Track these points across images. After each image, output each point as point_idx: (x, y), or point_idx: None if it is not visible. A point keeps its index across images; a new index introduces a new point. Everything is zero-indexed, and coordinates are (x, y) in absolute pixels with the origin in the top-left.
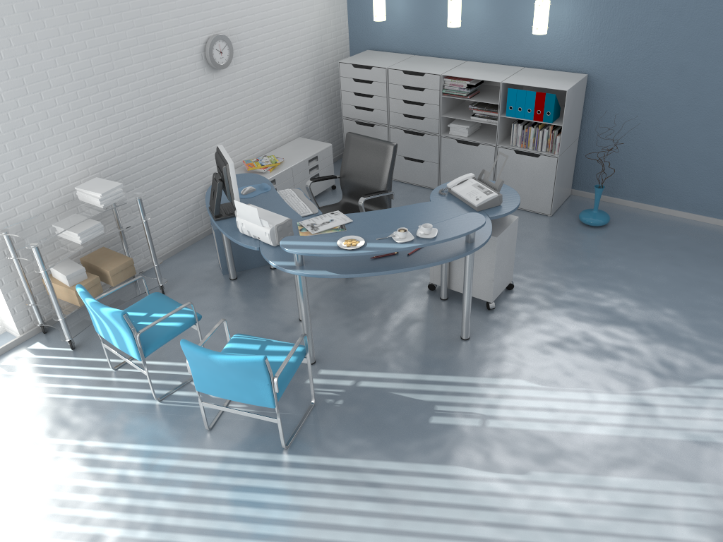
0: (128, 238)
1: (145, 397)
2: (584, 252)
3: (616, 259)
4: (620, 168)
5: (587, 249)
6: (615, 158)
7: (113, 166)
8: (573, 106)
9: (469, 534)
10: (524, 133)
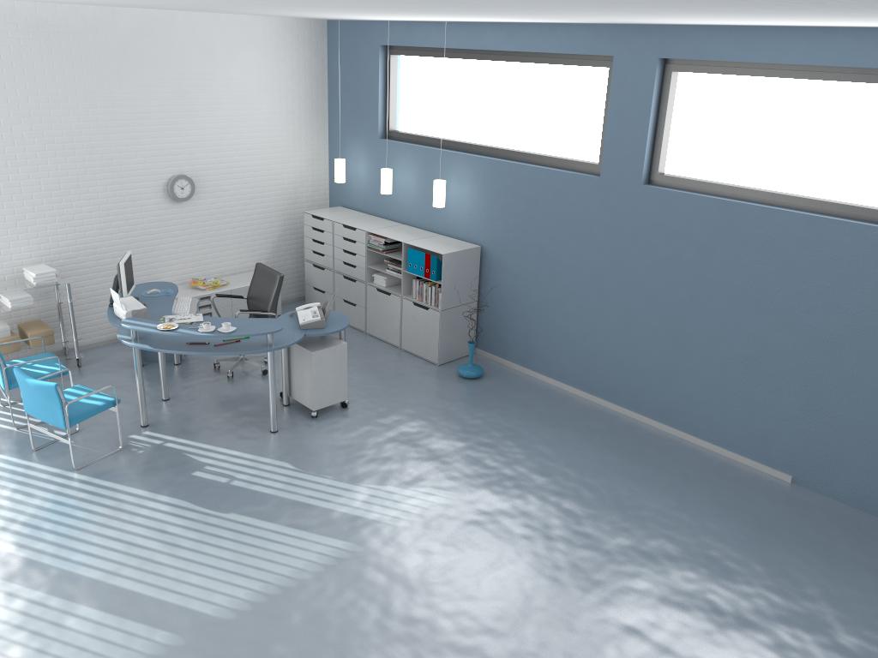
0: (69, 319)
1: (9, 425)
2: (436, 394)
3: (456, 402)
4: (508, 332)
5: (441, 392)
6: (504, 323)
7: (65, 259)
8: (459, 270)
9: (151, 535)
10: (420, 288)
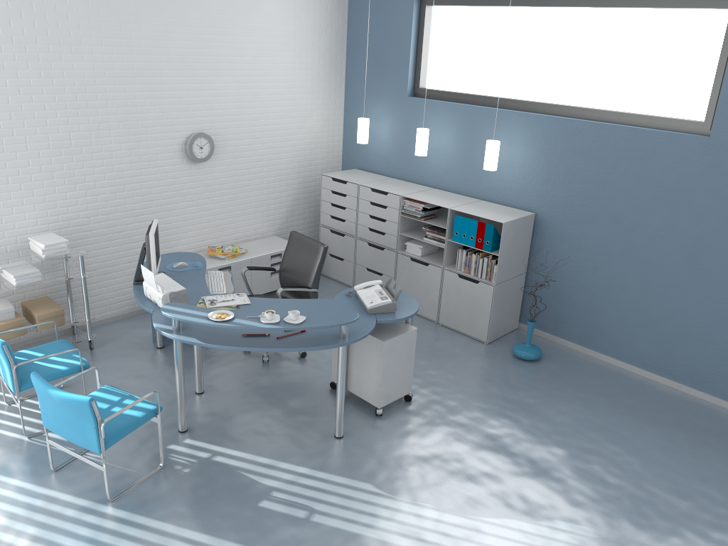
0: (78, 294)
1: (18, 432)
2: (501, 381)
3: (529, 392)
4: (563, 308)
5: (506, 379)
6: (558, 297)
7: (74, 227)
8: (515, 239)
9: None
10: (467, 259)
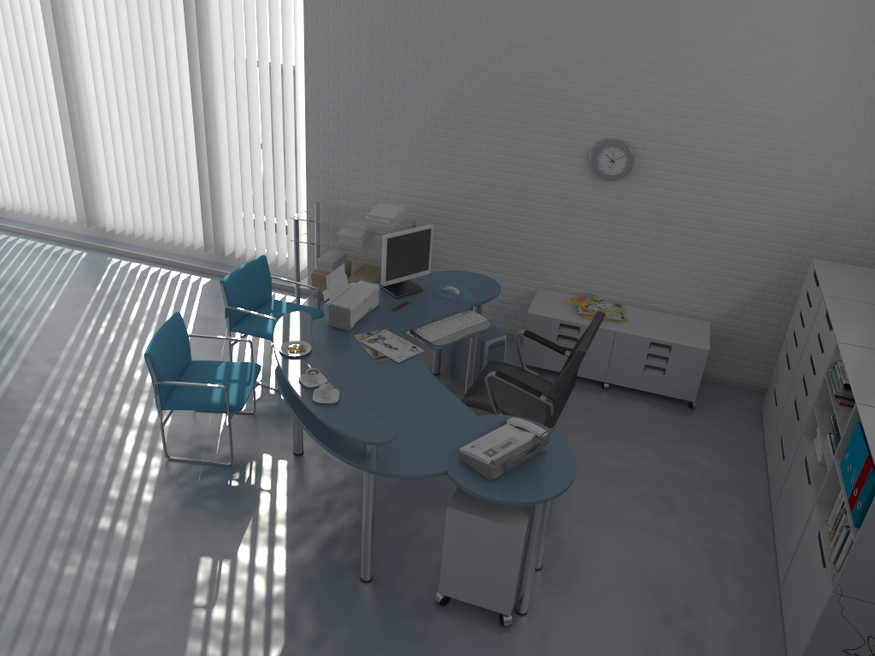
0: None
1: None
2: None
3: None
4: None
5: None
6: None
7: (436, 209)
8: None
9: (34, 603)
10: (840, 514)
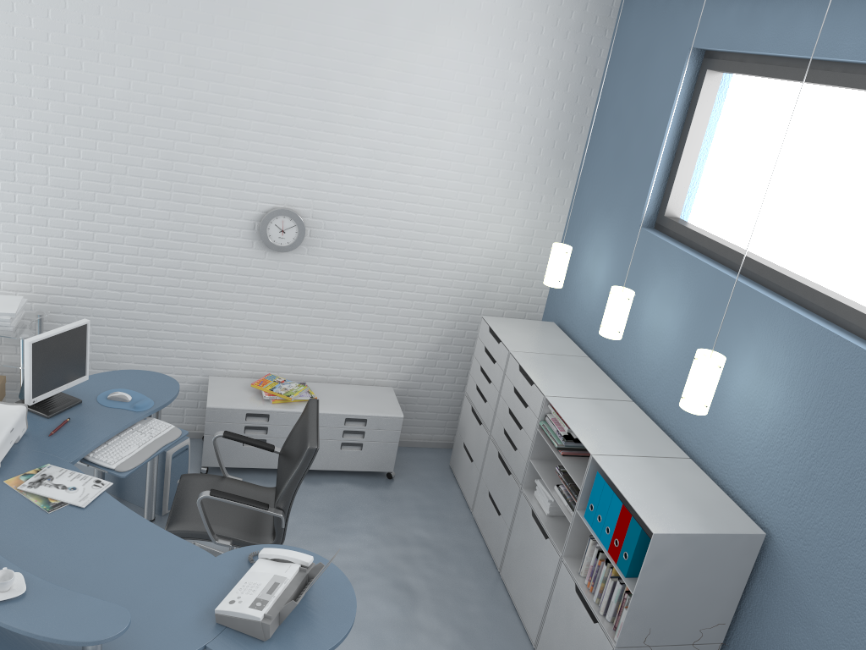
0: None
1: None
2: None
3: None
4: None
5: None
6: None
7: (69, 296)
8: (690, 573)
9: None
10: (596, 565)
